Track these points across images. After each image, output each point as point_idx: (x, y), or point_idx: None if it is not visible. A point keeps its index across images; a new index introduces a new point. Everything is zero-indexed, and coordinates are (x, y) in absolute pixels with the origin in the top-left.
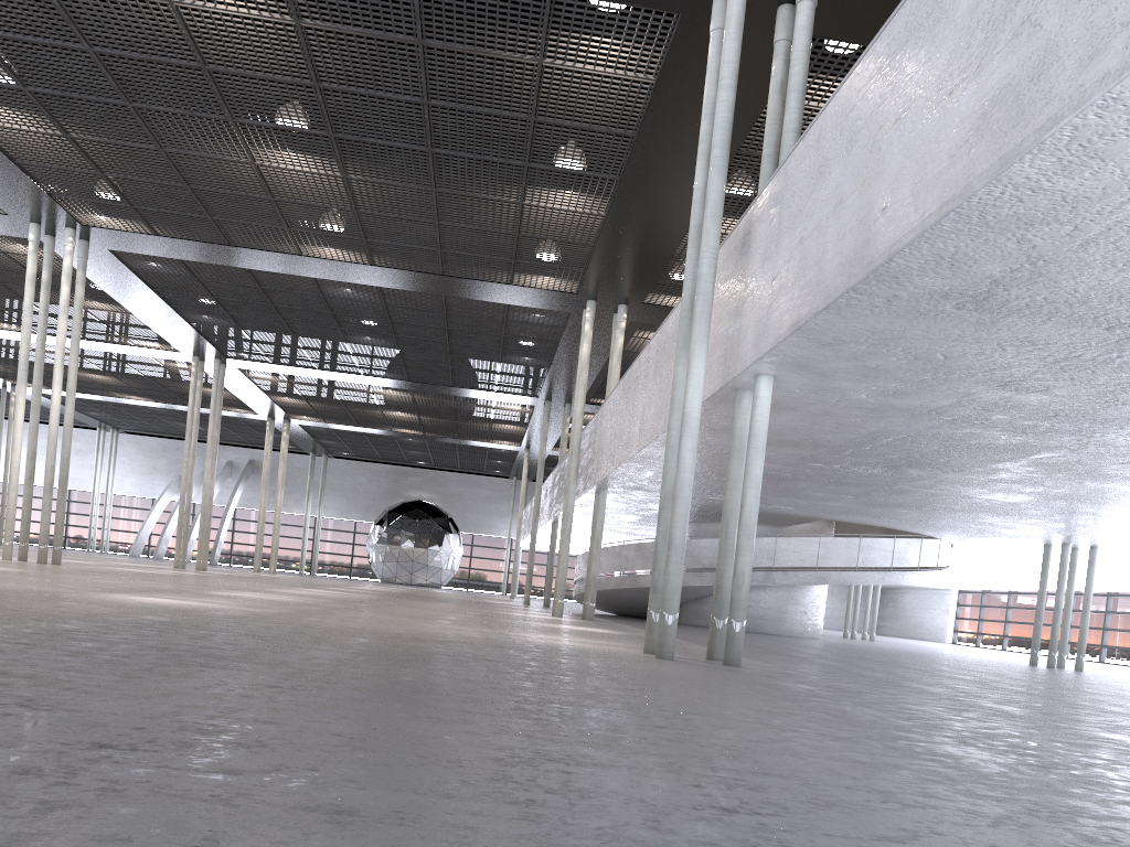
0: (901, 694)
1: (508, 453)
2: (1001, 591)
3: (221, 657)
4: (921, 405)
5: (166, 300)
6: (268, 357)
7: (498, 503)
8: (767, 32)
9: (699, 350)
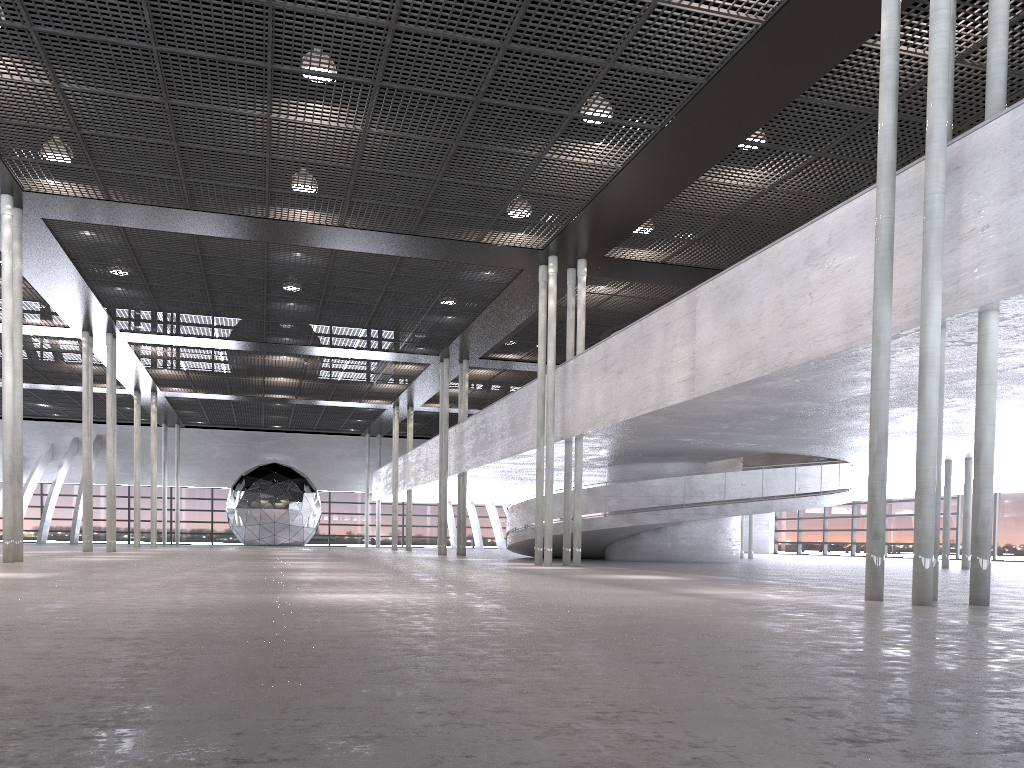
0: None
1: (373, 412)
2: None
3: (960, 680)
4: None
5: (81, 272)
6: (168, 329)
7: (351, 460)
8: None
9: (937, 287)
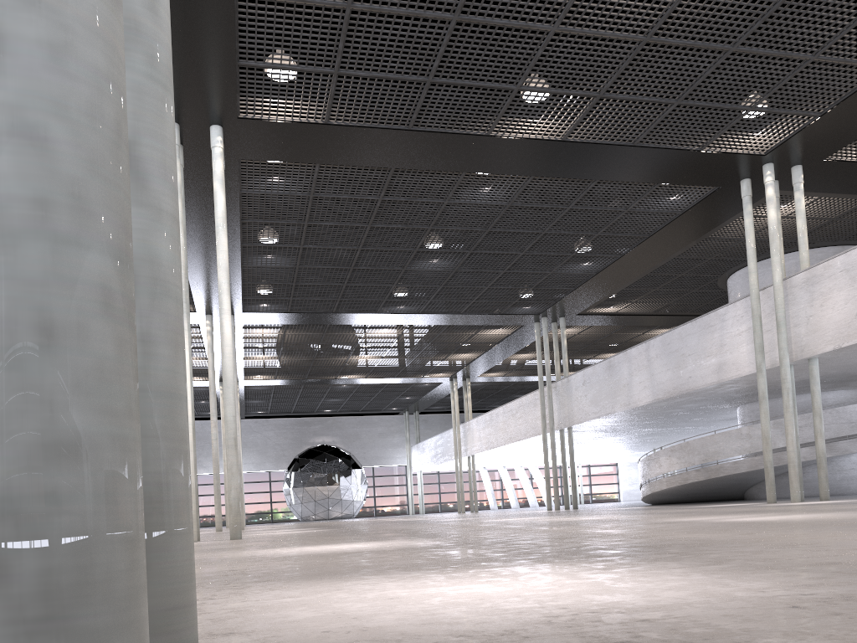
0: None
1: (427, 387)
2: None
3: None
4: None
5: (241, 237)
6: (290, 305)
7: (390, 437)
8: None
9: None
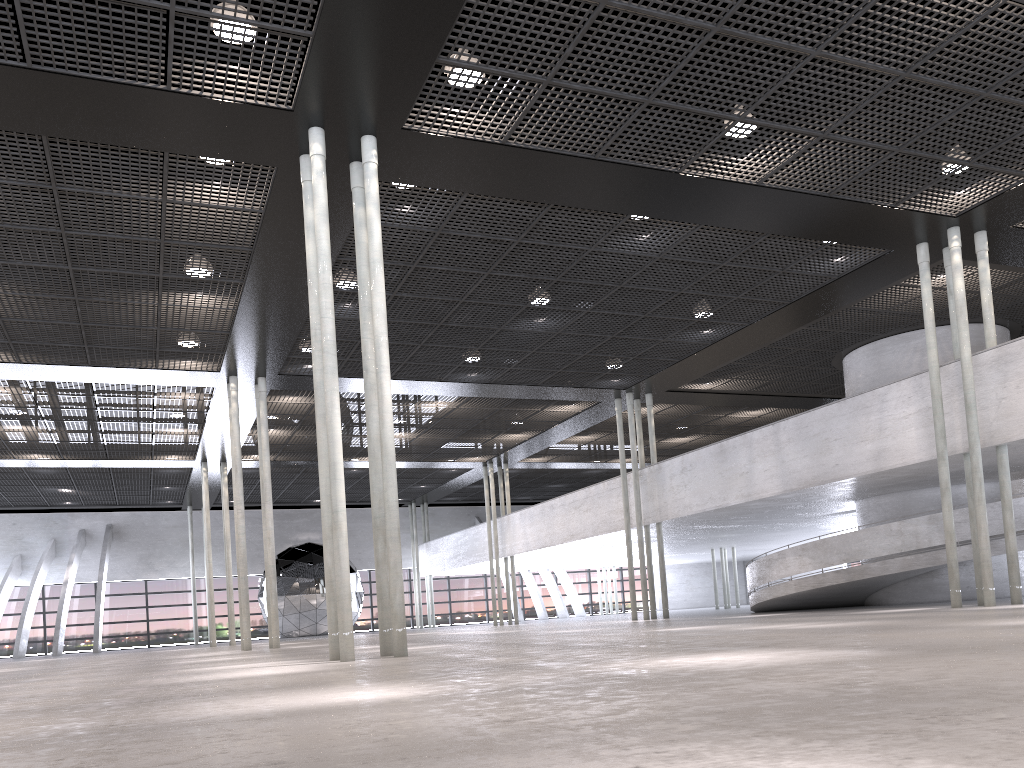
0: None
1: (451, 474)
2: None
3: None
4: None
5: None
6: (341, 367)
7: None
8: None
9: None
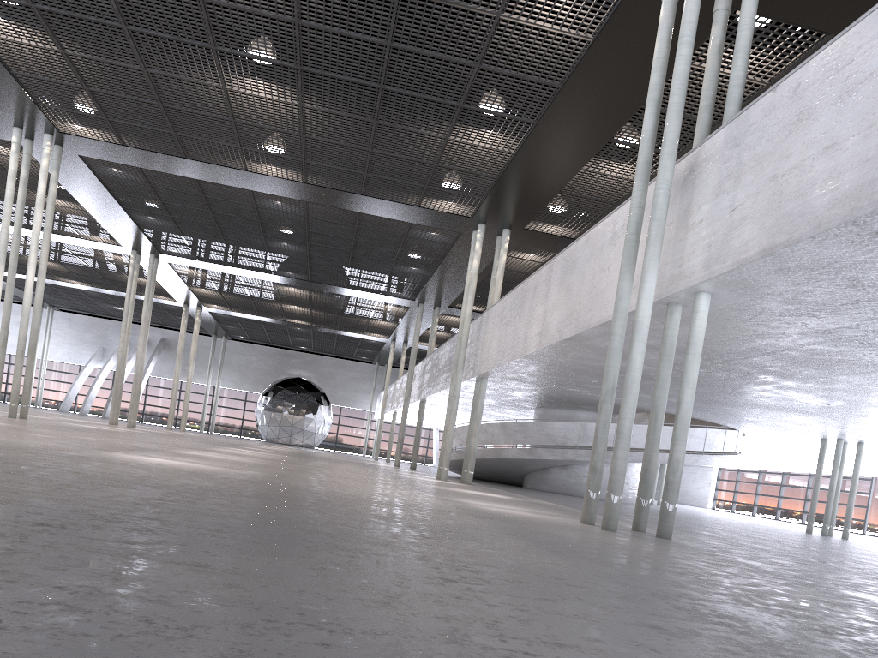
0: (834, 572)
1: (376, 344)
2: (753, 470)
3: (331, 536)
4: (822, 325)
5: (119, 202)
6: (196, 255)
7: (362, 383)
8: (702, 3)
9: (652, 267)
